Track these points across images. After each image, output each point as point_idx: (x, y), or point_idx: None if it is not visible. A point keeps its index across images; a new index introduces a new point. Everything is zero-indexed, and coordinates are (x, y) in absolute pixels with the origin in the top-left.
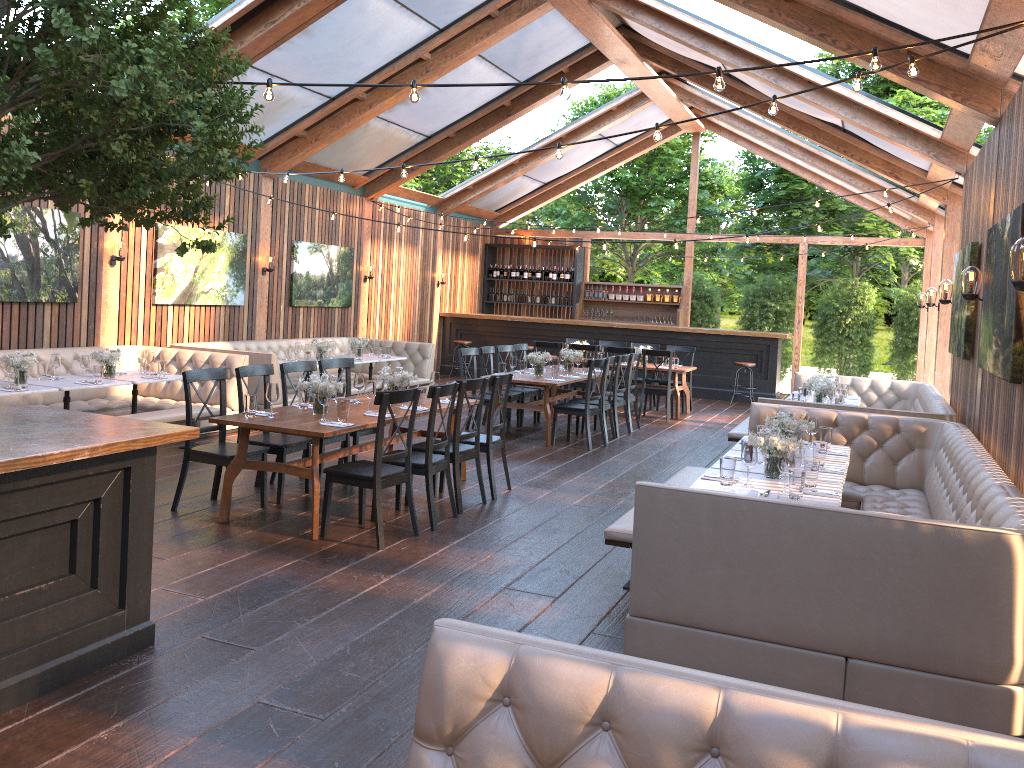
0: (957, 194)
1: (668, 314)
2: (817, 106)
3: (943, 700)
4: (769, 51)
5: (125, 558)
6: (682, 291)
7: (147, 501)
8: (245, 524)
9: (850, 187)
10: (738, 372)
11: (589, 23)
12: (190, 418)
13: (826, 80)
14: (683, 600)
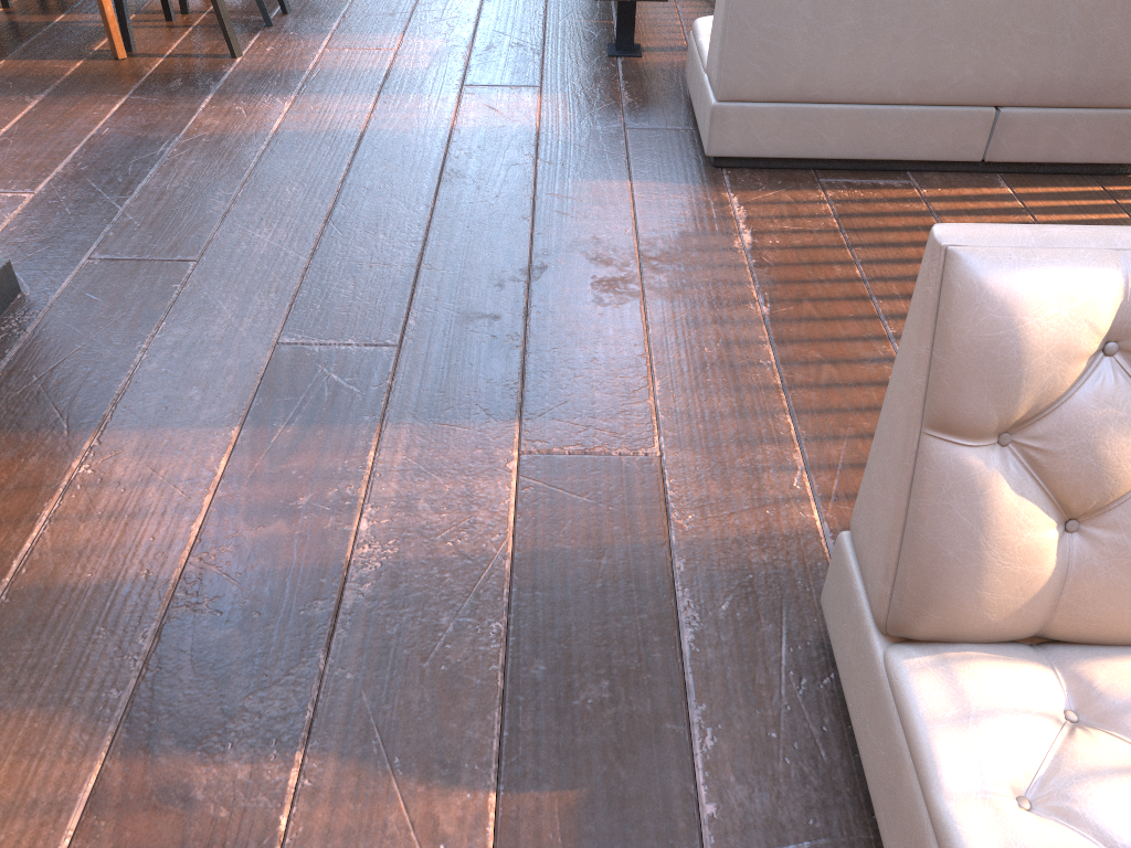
0: None
1: None
2: None
3: (1100, 137)
4: None
5: None
6: None
7: None
8: None
9: None
10: None
11: None
12: None
13: None
14: (796, 69)
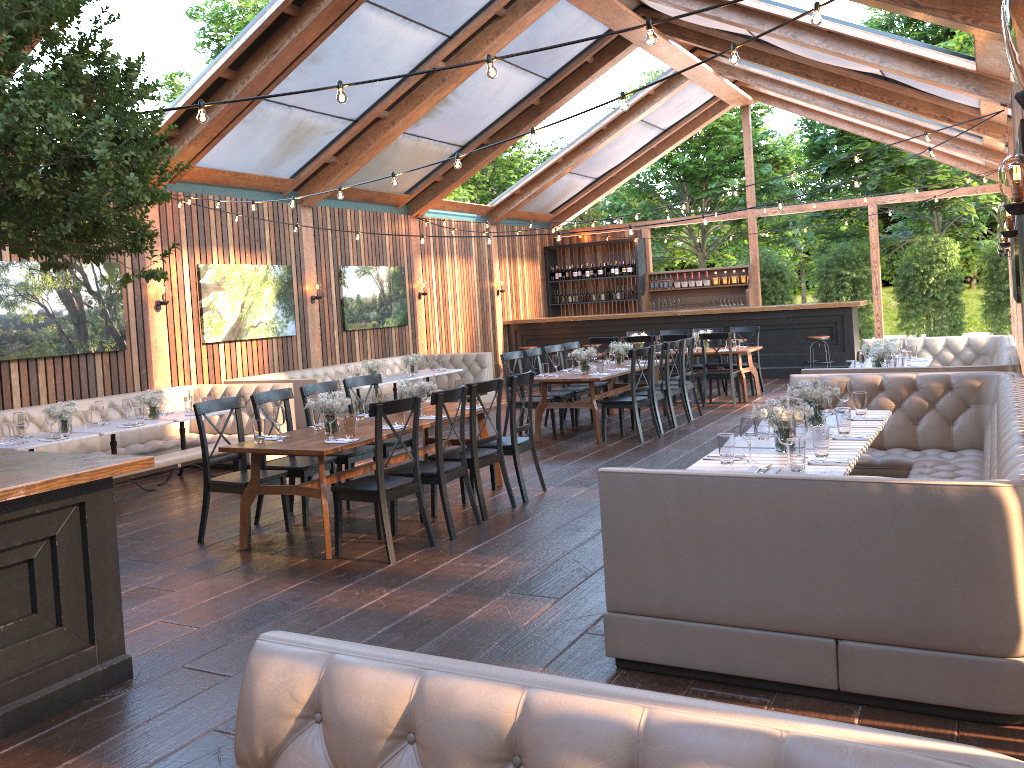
0: None
1: (738, 296)
2: (841, 56)
3: (946, 679)
4: (781, 6)
5: (90, 593)
6: (749, 270)
7: (108, 534)
8: (265, 549)
9: (914, 139)
10: (812, 347)
11: (600, 7)
12: (205, 449)
13: (845, 27)
14: (659, 590)
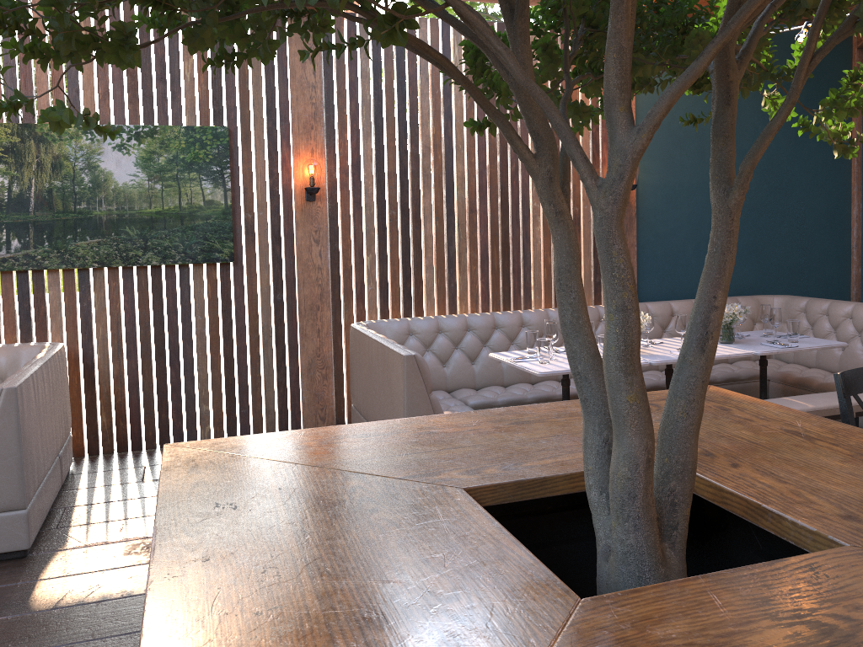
0: None
1: None
2: None
3: (69, 453)
4: None
5: None
6: None
7: None
8: None
9: None
10: None
11: None
12: None
13: None
14: (36, 470)
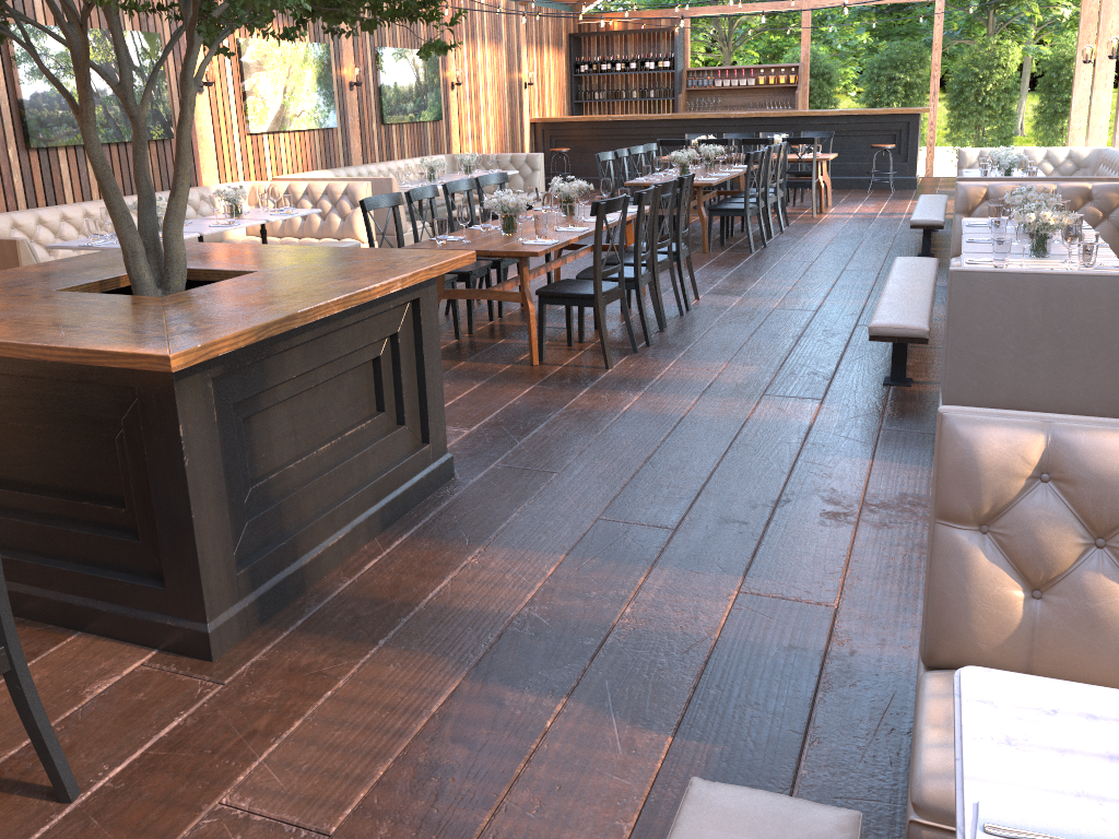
0: None
1: (784, 98)
2: None
3: None
4: None
5: (423, 393)
6: (800, 69)
7: (434, 333)
8: (452, 356)
9: None
10: (875, 156)
11: None
12: None
13: None
14: (1005, 386)
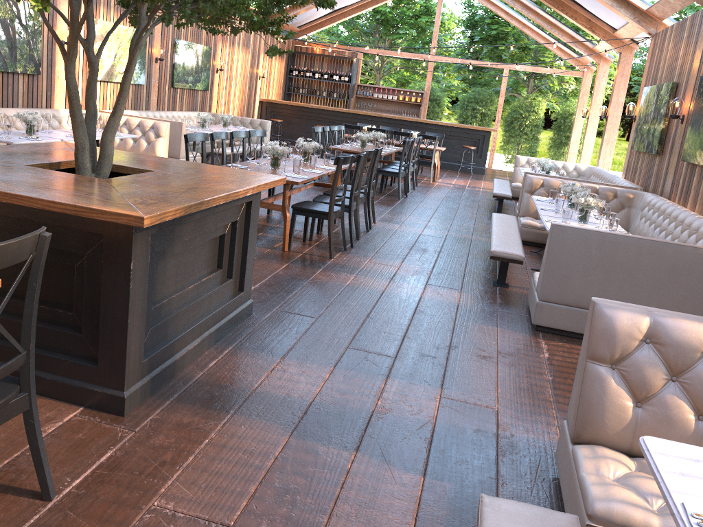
0: (630, 46)
1: (412, 110)
2: None
3: None
4: None
5: (244, 259)
6: (424, 95)
7: (255, 223)
8: None
9: (542, 33)
10: (464, 152)
11: None
12: None
13: None
14: (575, 292)
